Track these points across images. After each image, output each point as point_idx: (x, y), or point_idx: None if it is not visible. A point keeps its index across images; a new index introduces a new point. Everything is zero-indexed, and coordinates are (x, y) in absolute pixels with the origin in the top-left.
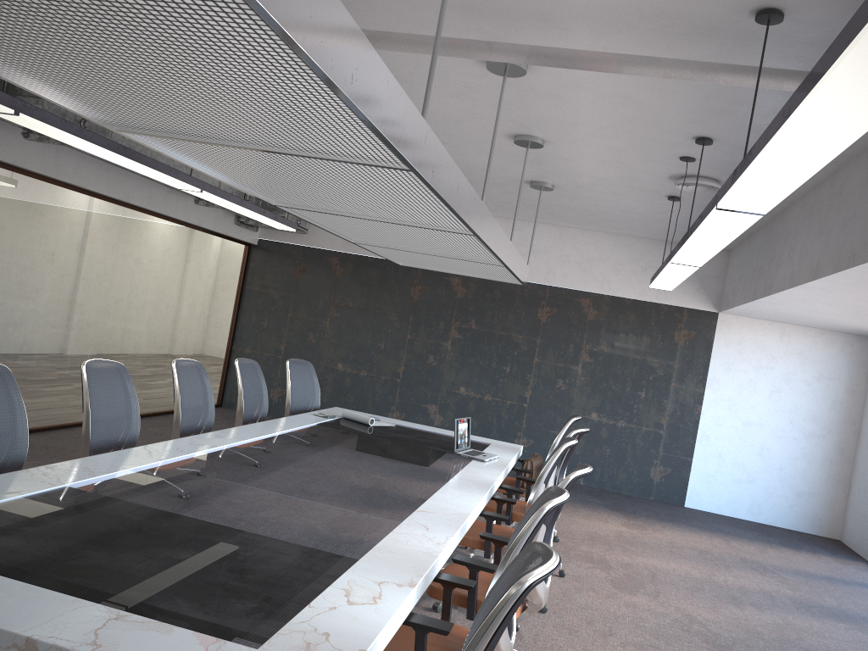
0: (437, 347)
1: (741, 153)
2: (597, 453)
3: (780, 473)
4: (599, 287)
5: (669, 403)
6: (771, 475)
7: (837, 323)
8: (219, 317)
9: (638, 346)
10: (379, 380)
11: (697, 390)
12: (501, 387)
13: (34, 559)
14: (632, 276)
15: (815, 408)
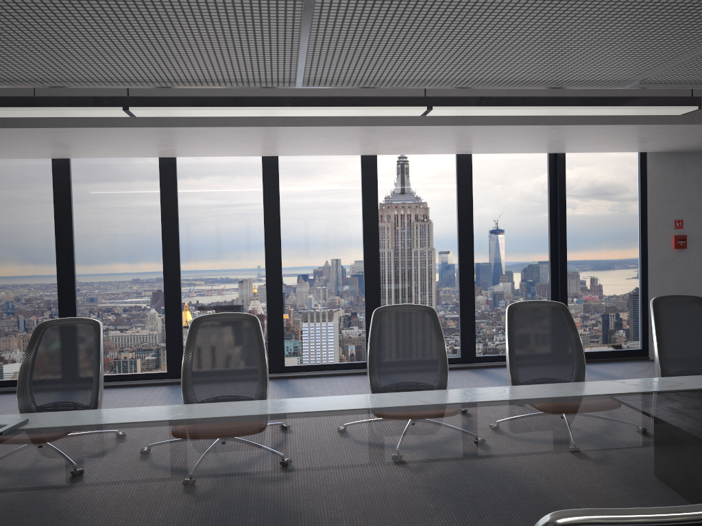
0: None
1: None
2: None
3: None
4: None
5: None
6: None
7: None
8: None
9: None
10: None
11: None
12: None
13: None
14: None
15: None
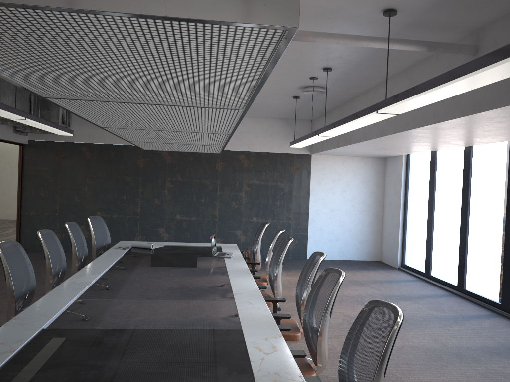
0: (159, 194)
1: (343, 74)
2: None
3: (350, 233)
4: (248, 148)
5: (292, 206)
6: (346, 234)
7: (372, 153)
8: (11, 195)
9: (273, 177)
10: (125, 218)
11: (305, 197)
12: (201, 211)
13: (88, 378)
14: (265, 139)
15: (363, 197)
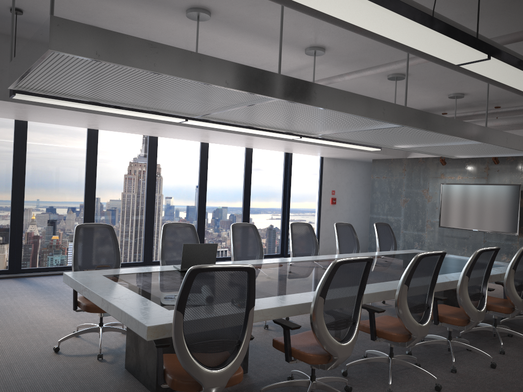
0: None
1: None
2: None
3: None
4: None
5: None
6: None
7: None
8: None
9: None
10: None
11: None
12: None
13: (467, 261)
14: None
15: None
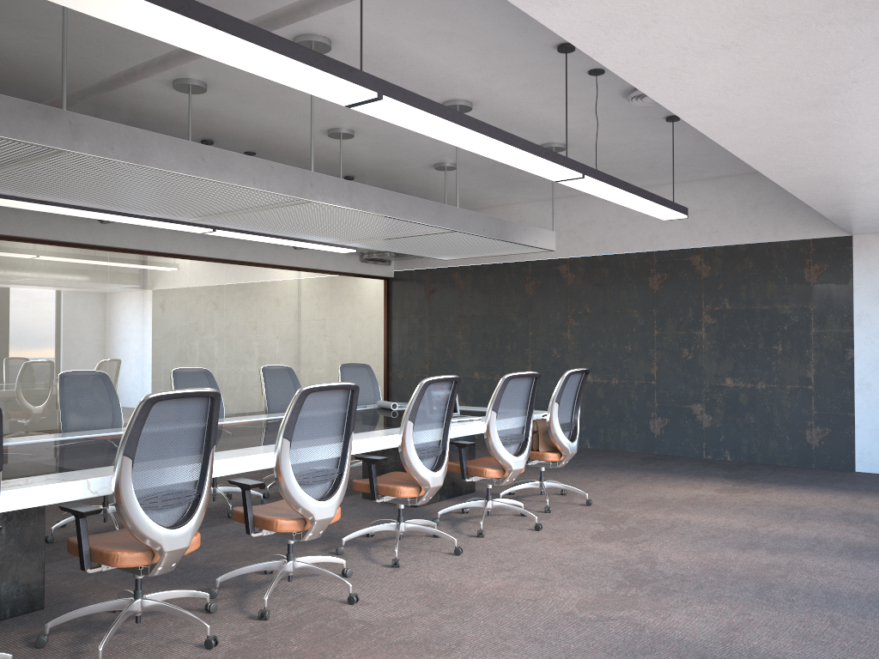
0: (558, 339)
1: None
2: (739, 422)
3: None
4: (708, 240)
5: (812, 353)
6: None
7: None
8: (367, 348)
9: (764, 294)
10: None
11: (843, 331)
12: (626, 368)
13: None
14: (742, 219)
15: None
